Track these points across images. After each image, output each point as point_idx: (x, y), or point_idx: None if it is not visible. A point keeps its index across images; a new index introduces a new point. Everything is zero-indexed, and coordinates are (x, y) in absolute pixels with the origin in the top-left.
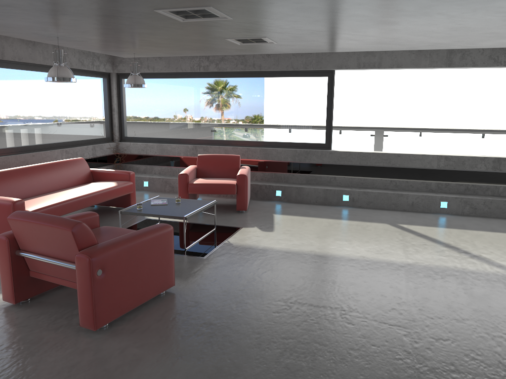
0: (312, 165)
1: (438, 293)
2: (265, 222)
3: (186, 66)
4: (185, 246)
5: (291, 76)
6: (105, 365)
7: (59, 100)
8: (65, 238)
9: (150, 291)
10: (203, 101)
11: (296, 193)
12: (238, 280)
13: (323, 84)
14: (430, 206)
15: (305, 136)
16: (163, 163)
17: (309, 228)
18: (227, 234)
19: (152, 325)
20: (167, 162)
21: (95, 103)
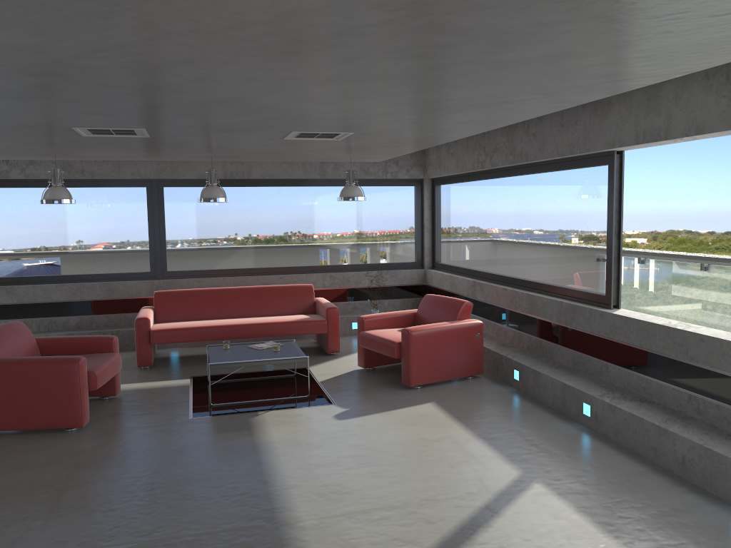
0: (579, 335)
1: None
2: (380, 407)
3: (468, 164)
4: (210, 402)
5: (566, 167)
6: None
7: (332, 217)
8: None
9: (38, 421)
10: (490, 214)
11: (533, 381)
12: (127, 446)
13: (606, 179)
14: (715, 478)
15: (585, 278)
16: None
17: (391, 432)
18: (295, 405)
19: None
20: None
21: (394, 219)
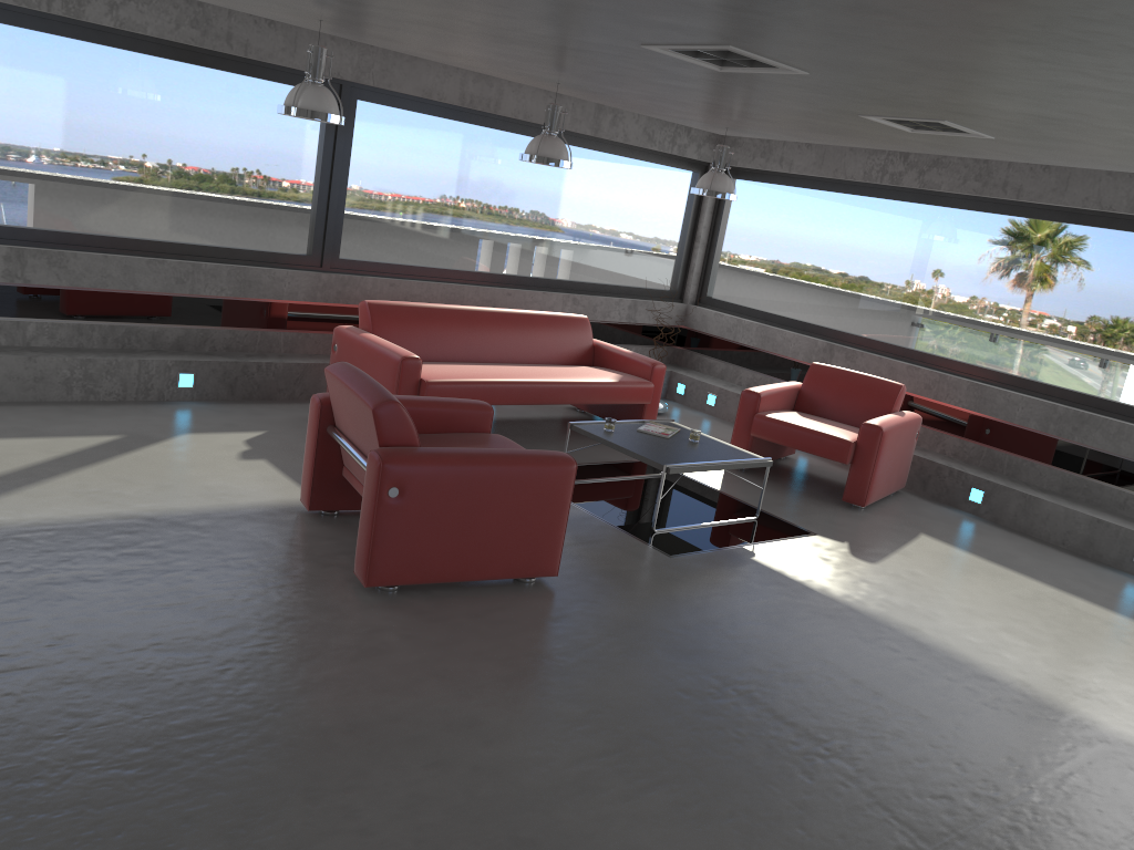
0: (1086, 453)
1: (1114, 825)
2: (881, 541)
3: (854, 169)
4: (654, 526)
5: (1093, 224)
6: (330, 637)
7: (587, 202)
8: (368, 420)
9: (495, 566)
10: (875, 250)
11: (1019, 508)
12: (685, 614)
13: None
14: None
15: (1093, 378)
16: (759, 367)
17: (969, 585)
18: (769, 535)
19: (456, 617)
20: (768, 367)
21: (661, 220)
